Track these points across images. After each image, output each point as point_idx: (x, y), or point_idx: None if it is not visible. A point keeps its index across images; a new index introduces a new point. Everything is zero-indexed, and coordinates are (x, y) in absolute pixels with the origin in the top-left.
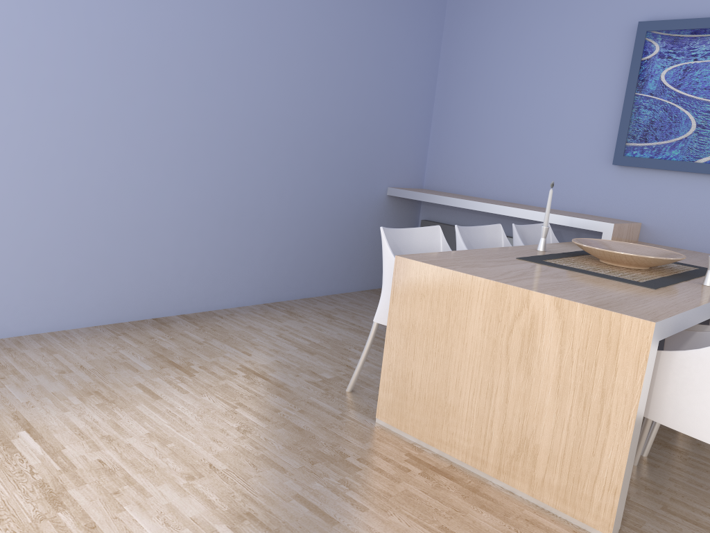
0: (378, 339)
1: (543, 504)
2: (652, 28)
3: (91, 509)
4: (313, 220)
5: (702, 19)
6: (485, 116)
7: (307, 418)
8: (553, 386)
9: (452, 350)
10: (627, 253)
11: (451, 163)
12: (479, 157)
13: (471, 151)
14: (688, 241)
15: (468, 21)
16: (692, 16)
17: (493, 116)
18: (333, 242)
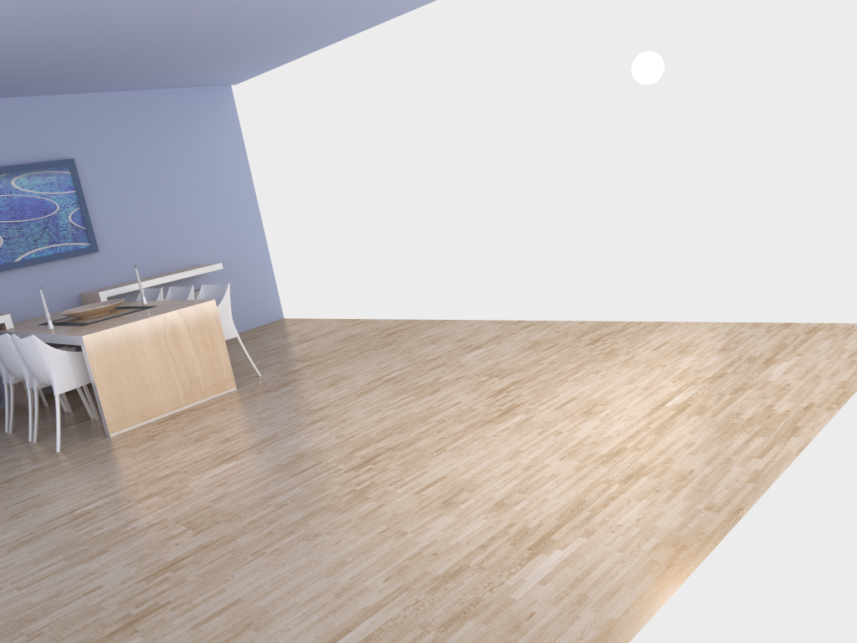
0: None
1: (210, 397)
2: None
3: (180, 466)
4: None
5: None
6: None
7: (97, 451)
8: (192, 347)
9: (140, 364)
10: (115, 303)
11: None
12: None
13: None
14: (31, 312)
15: None
16: None
17: None
18: None
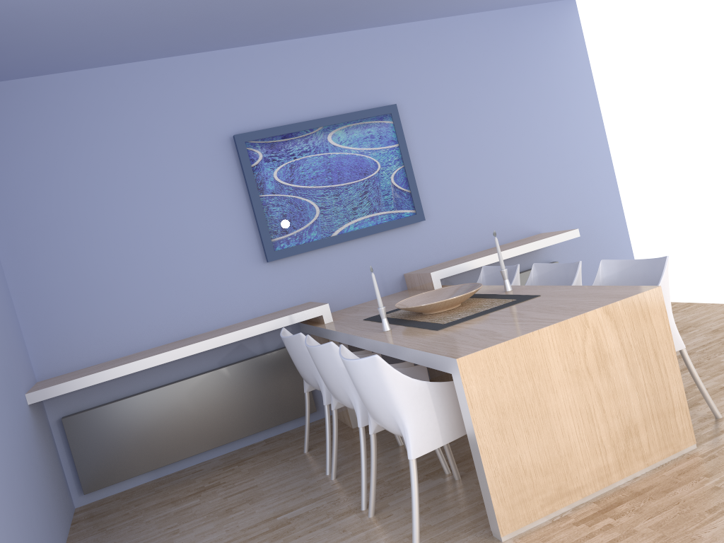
0: (260, 536)
1: (655, 464)
2: (248, 138)
3: None
4: (13, 478)
5: (286, 126)
6: (96, 264)
7: None
8: (627, 372)
9: (547, 406)
10: (472, 291)
11: (70, 333)
12: (109, 311)
13: (93, 309)
14: (350, 299)
15: (15, 163)
16: (271, 125)
17: (107, 261)
18: (32, 498)
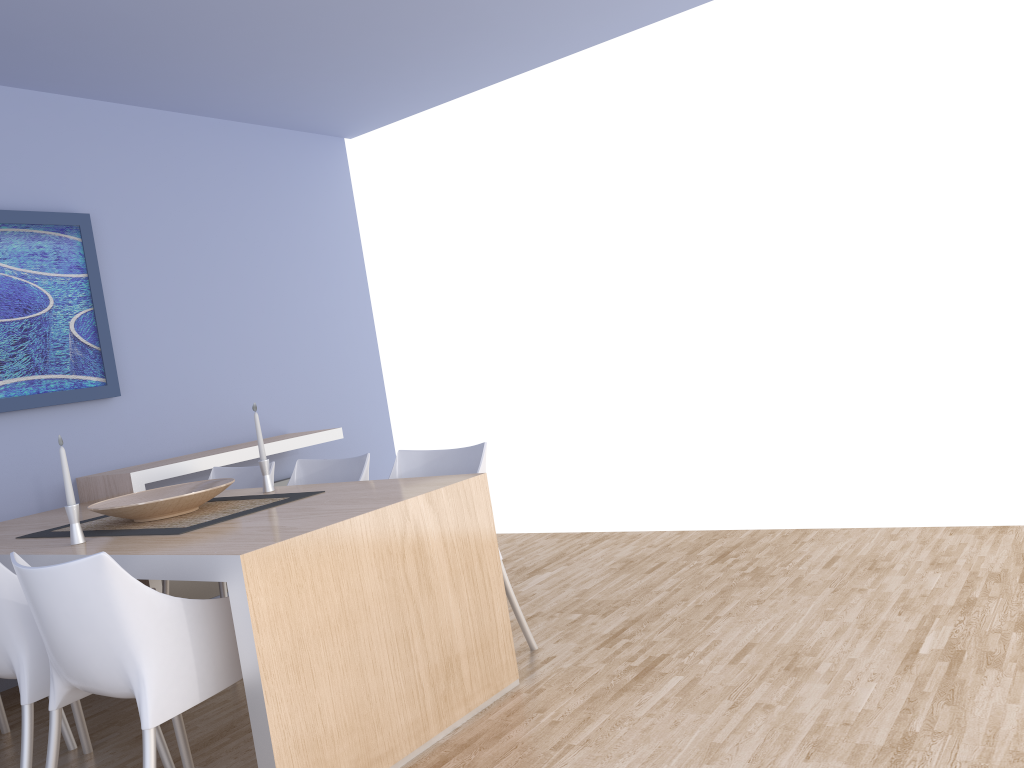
0: None
1: (478, 708)
2: None
3: None
4: None
5: None
6: None
7: None
8: (450, 583)
9: (357, 629)
10: (224, 484)
11: None
12: None
13: None
14: None
15: None
16: None
17: None
18: None
